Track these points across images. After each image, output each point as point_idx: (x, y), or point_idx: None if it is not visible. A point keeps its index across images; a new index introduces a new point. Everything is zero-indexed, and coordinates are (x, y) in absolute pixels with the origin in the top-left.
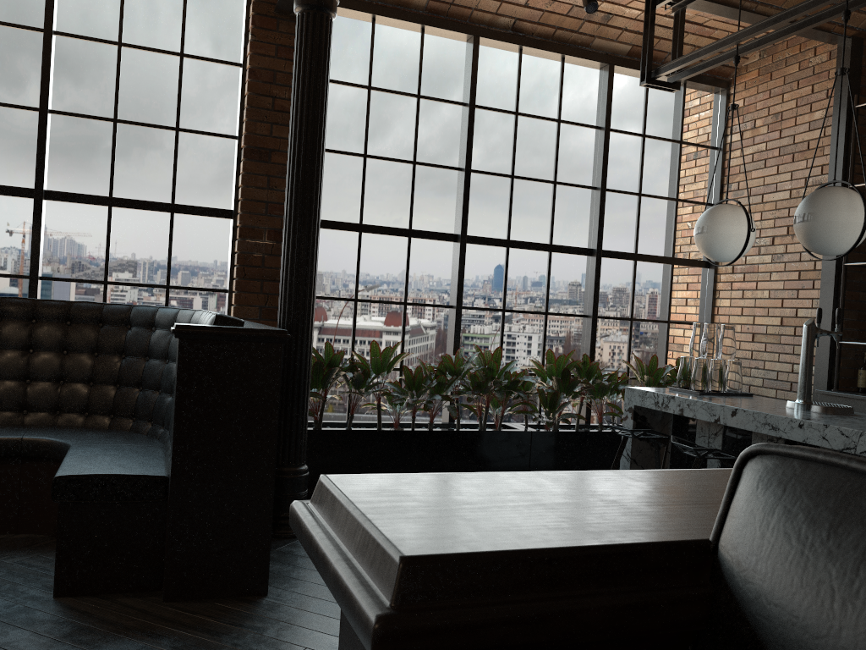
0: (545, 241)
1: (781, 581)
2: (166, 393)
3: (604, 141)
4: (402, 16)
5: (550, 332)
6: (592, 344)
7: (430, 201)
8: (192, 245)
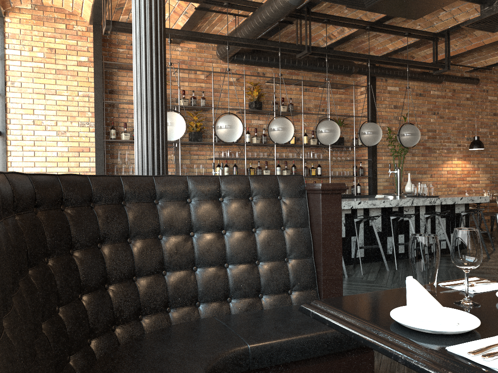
0: None
1: None
2: (154, 273)
3: None
4: None
5: None
6: None
7: None
8: None
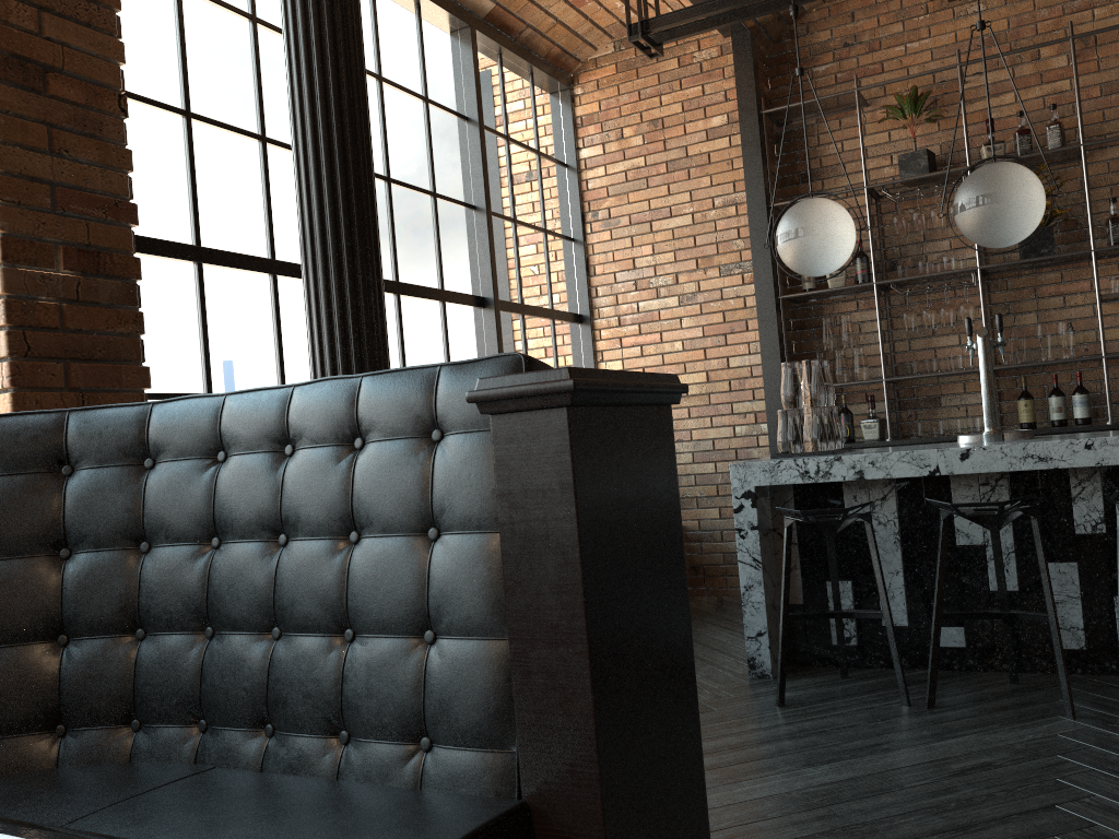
0: (436, 285)
1: None
2: (106, 634)
3: (481, 138)
4: None
5: None
6: None
7: (293, 212)
8: None
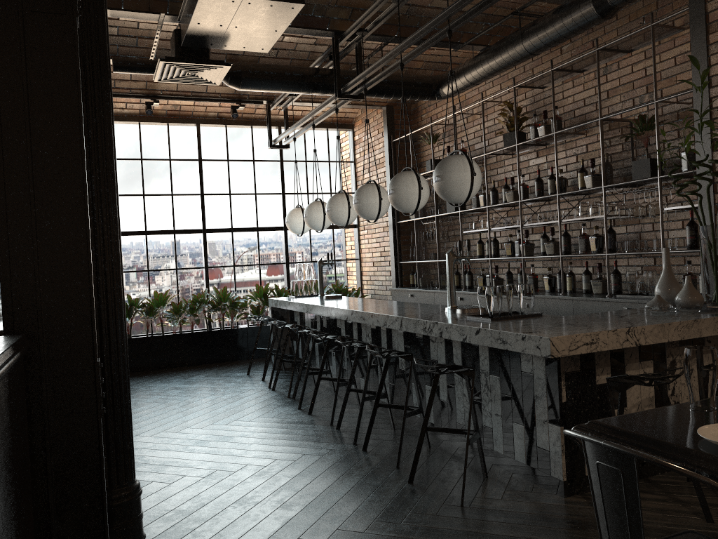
0: (254, 226)
1: None
2: None
3: (280, 168)
4: (154, 120)
5: (263, 274)
6: (288, 277)
7: (184, 214)
8: None
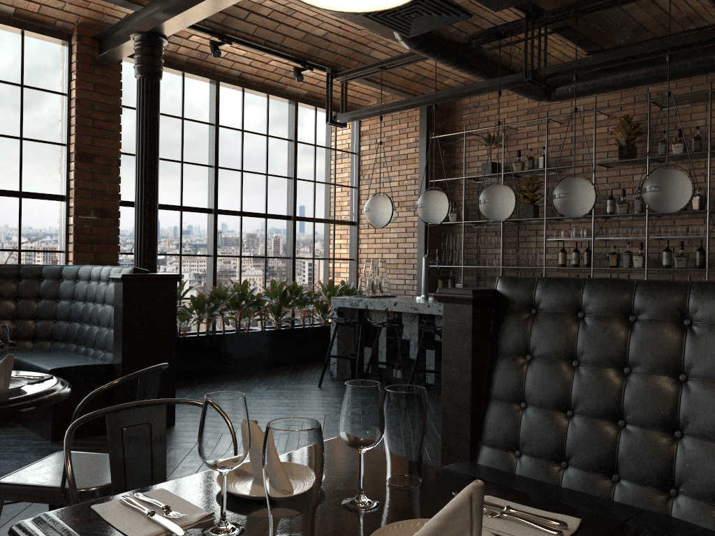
0: (263, 211)
1: (506, 289)
2: (63, 320)
3: (294, 149)
4: (171, 66)
5: (268, 269)
6: (293, 275)
7: (193, 187)
8: (35, 220)
